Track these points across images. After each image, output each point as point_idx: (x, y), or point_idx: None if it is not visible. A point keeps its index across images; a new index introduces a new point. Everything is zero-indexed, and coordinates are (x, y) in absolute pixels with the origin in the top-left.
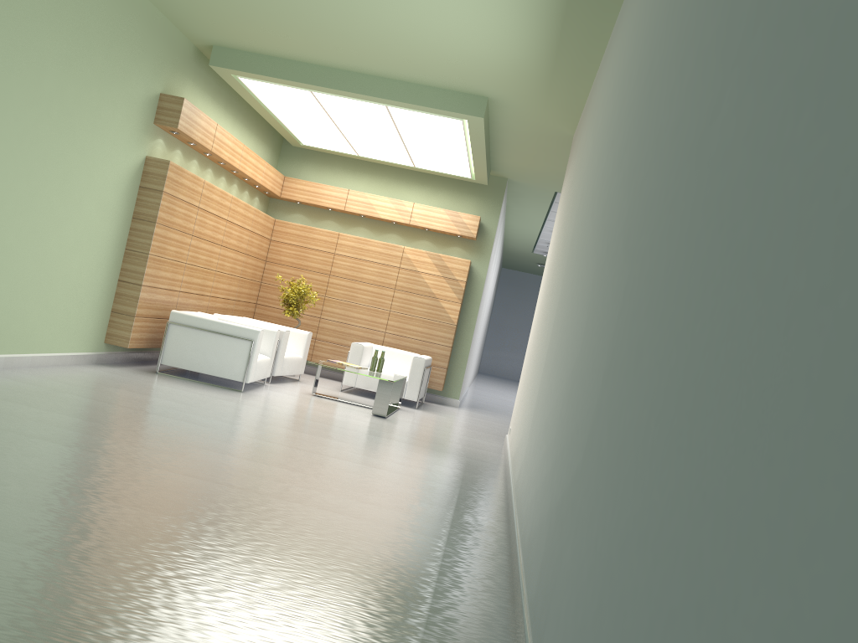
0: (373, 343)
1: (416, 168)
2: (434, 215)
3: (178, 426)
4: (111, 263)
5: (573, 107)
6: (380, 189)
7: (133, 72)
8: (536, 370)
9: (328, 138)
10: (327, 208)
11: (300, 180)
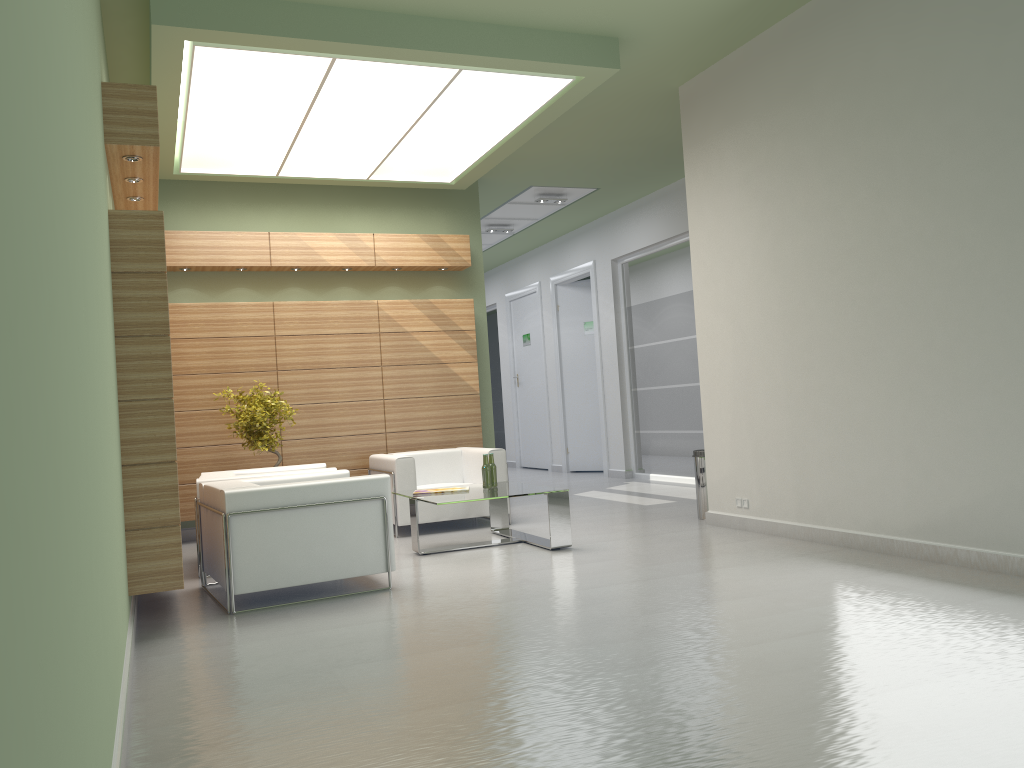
0: (373, 454)
1: (367, 182)
2: (407, 246)
3: (660, 683)
4: (118, 435)
5: (738, 39)
6: (305, 224)
7: (94, 34)
8: (995, 393)
9: (249, 152)
10: (233, 270)
11: (183, 232)
